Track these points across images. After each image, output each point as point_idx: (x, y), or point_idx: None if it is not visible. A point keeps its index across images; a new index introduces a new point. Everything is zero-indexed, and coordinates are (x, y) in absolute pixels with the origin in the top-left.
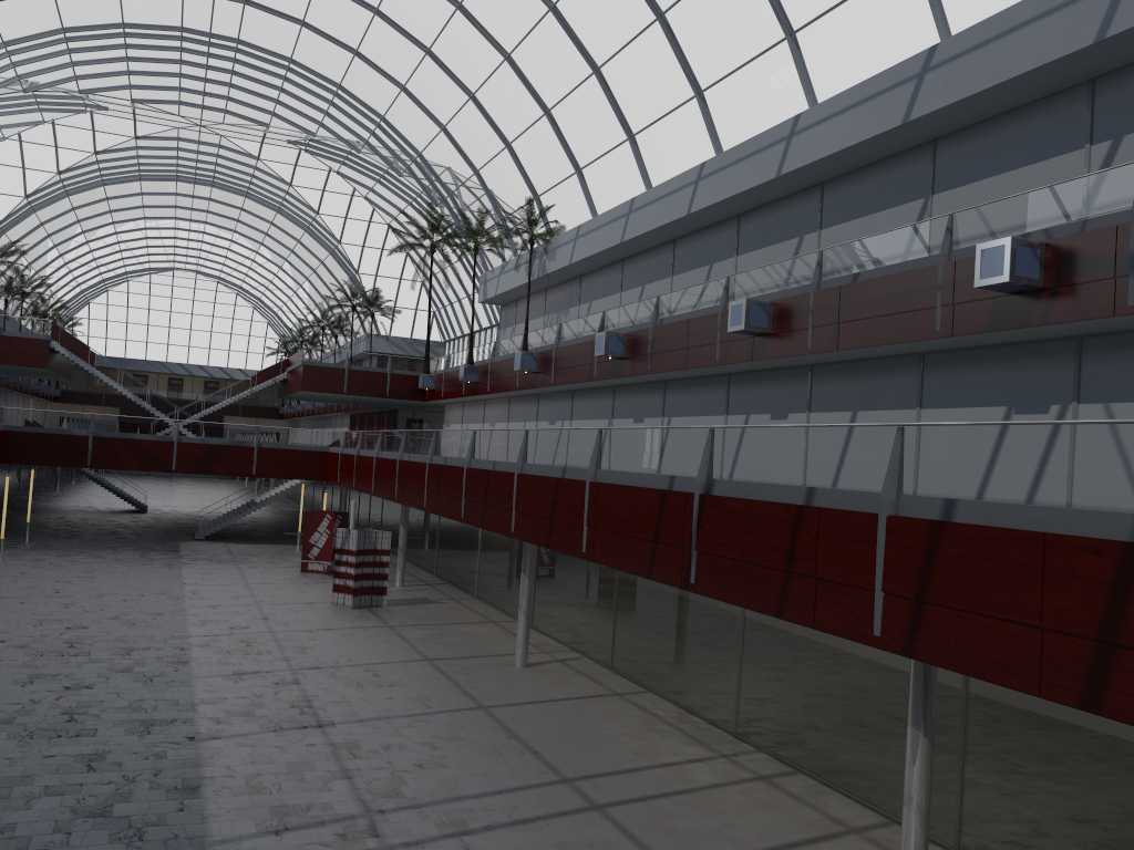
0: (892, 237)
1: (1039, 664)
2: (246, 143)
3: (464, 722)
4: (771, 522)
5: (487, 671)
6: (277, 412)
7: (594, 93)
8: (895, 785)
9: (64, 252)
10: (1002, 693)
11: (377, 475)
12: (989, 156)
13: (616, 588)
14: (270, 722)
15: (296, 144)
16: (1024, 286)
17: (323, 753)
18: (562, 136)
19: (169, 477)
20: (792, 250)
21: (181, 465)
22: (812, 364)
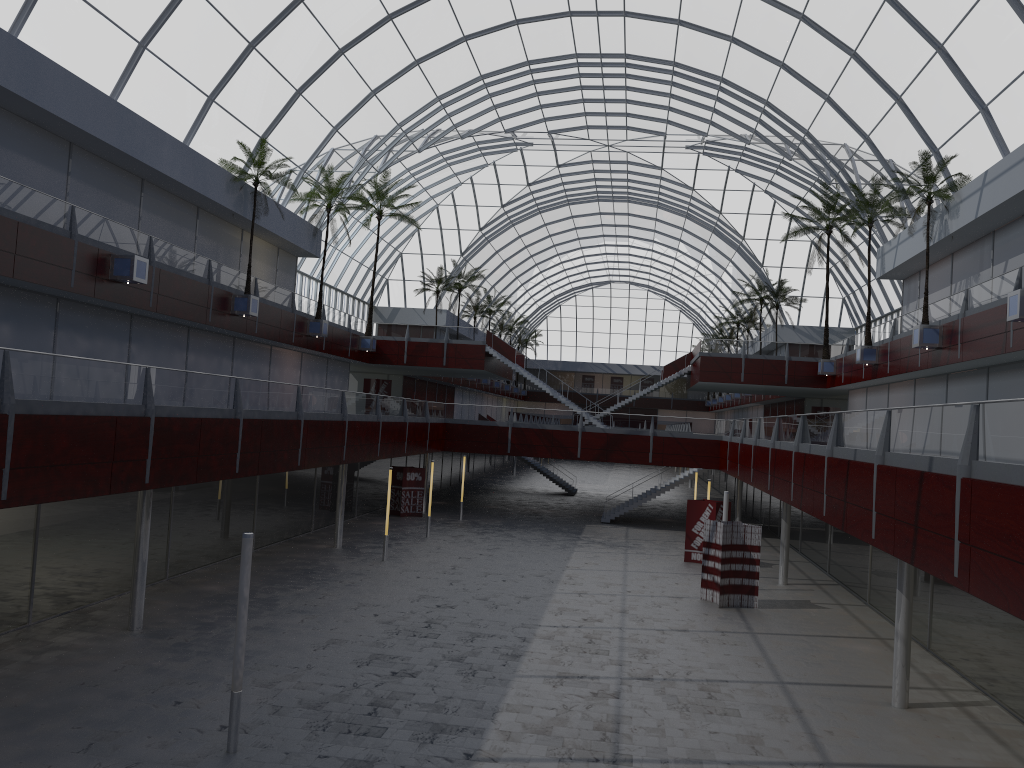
0: None
1: None
2: (649, 155)
3: None
4: None
5: (852, 708)
6: (704, 405)
7: (995, 8)
8: None
9: (519, 275)
10: None
11: (754, 464)
12: None
13: None
14: (562, 746)
15: (693, 148)
16: None
17: None
18: (959, 72)
19: (612, 464)
20: None
21: (584, 453)
22: None
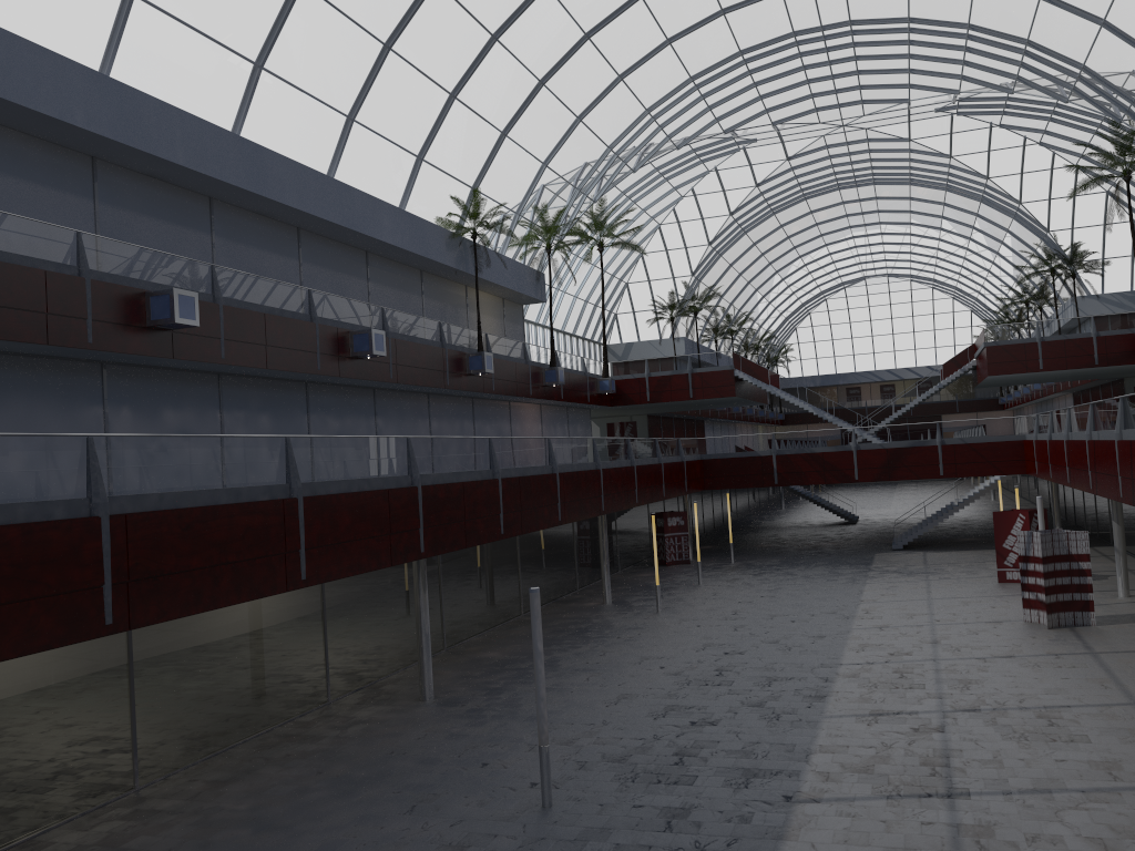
0: None
1: None
2: (892, 127)
3: None
4: None
5: None
6: (997, 403)
7: None
8: None
9: (758, 286)
10: None
11: (1069, 462)
12: None
13: None
14: (888, 784)
15: (944, 110)
16: None
17: (939, 838)
18: None
19: (894, 484)
20: None
21: (862, 474)
22: None
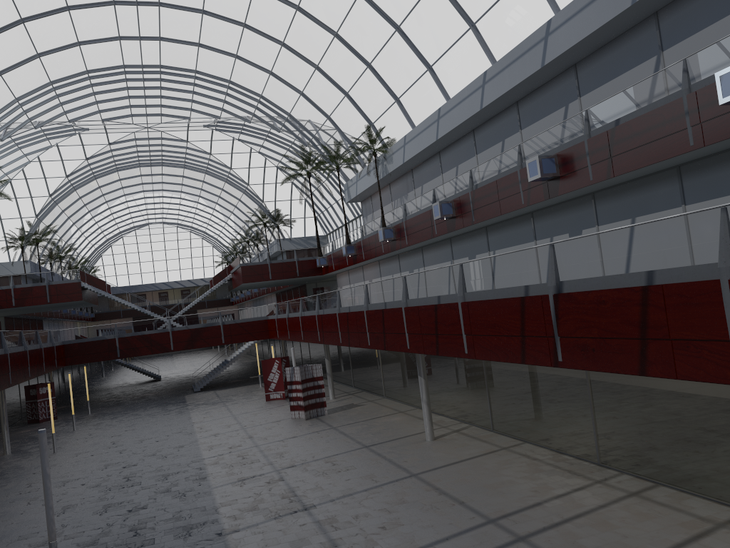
0: (639, 87)
1: None
2: (178, 133)
3: (404, 488)
4: (620, 304)
5: (409, 447)
6: (229, 301)
7: (398, 44)
8: None
9: (80, 226)
10: None
11: (303, 328)
12: (702, 12)
13: (485, 374)
14: (271, 512)
15: (209, 126)
16: None
17: (313, 529)
18: (381, 79)
19: (171, 355)
20: (561, 116)
21: (176, 346)
22: (593, 192)
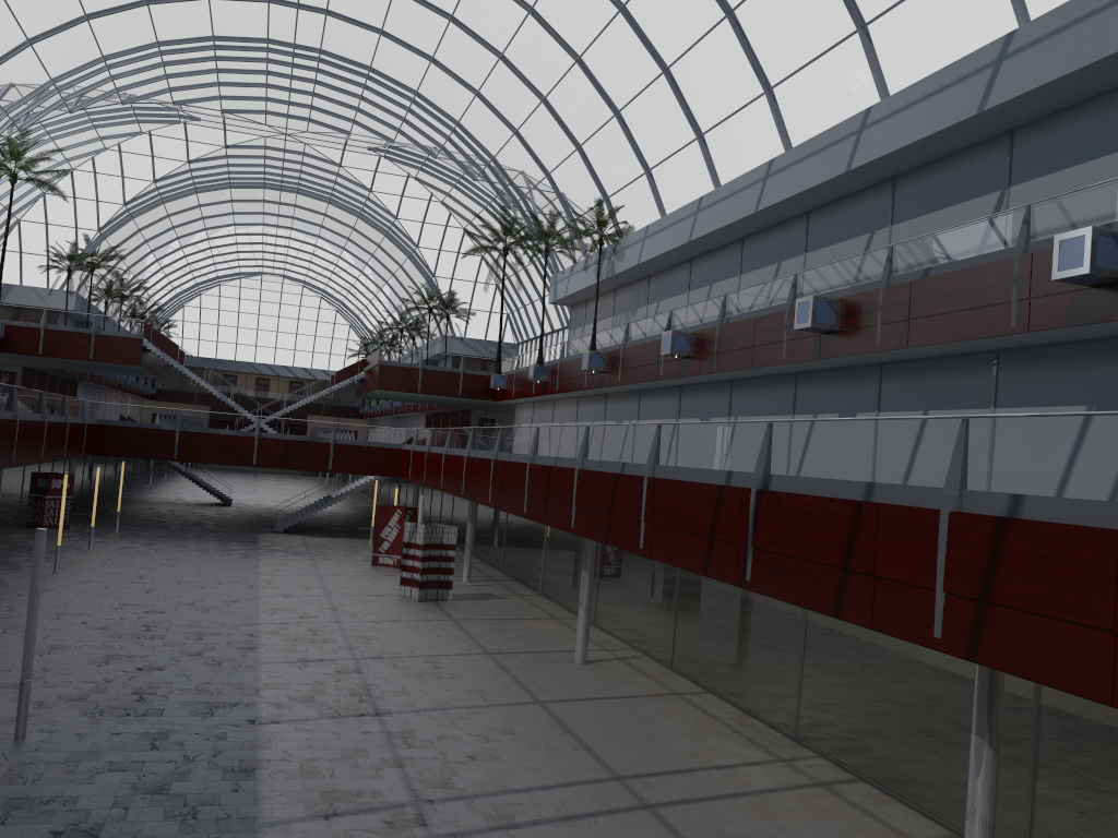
0: (965, 230)
1: (1112, 671)
2: (328, 150)
3: (519, 716)
4: (828, 519)
5: (546, 666)
6: (357, 412)
7: (663, 93)
8: (961, 797)
9: (160, 257)
10: (1077, 704)
11: (445, 471)
12: (1070, 145)
13: (677, 587)
14: (329, 708)
15: (376, 151)
16: (1106, 278)
17: (378, 741)
18: (631, 137)
19: (255, 473)
20: (862, 247)
21: (261, 459)
22: (881, 363)
